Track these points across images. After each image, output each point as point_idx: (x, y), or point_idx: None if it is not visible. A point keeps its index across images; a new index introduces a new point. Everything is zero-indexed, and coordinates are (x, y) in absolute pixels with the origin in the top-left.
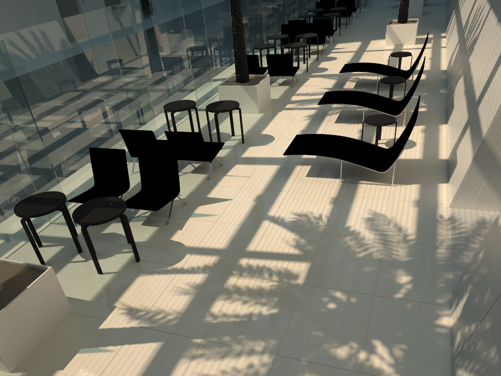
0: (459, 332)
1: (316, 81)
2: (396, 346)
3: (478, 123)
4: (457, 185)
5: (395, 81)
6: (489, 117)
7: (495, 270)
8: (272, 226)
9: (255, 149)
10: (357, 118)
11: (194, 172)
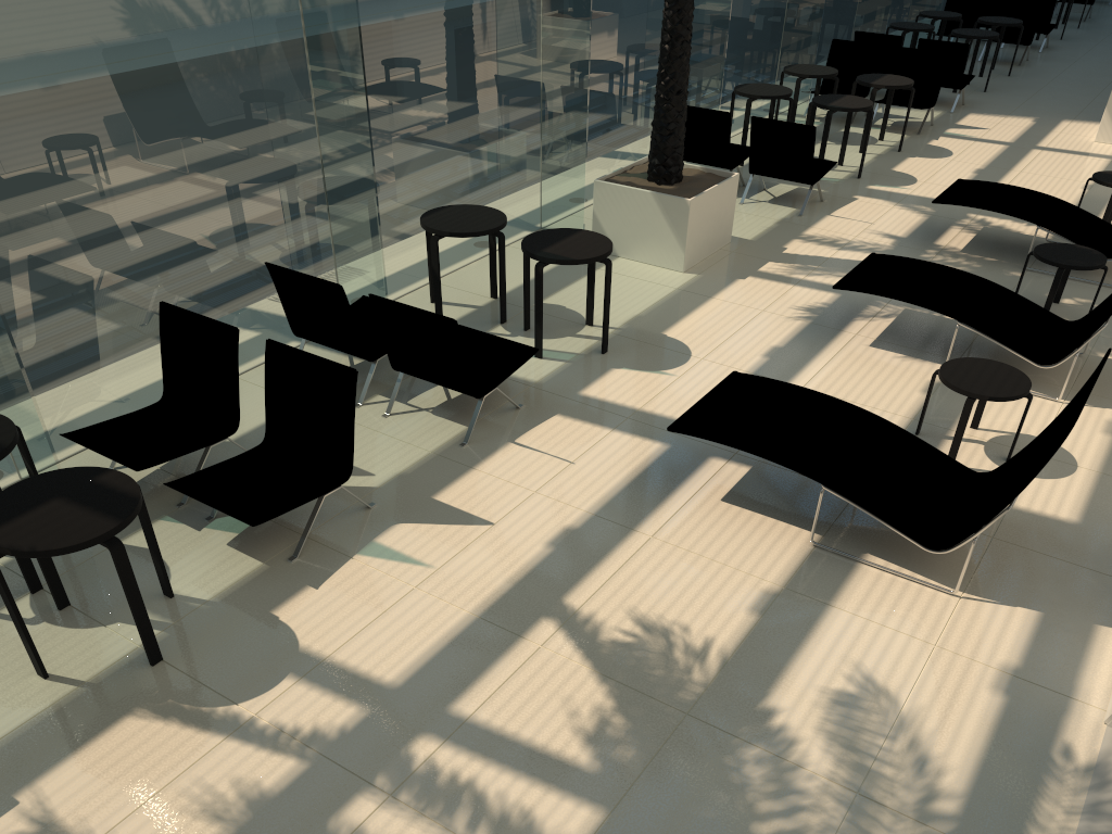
0: None
1: (871, 209)
2: None
3: None
4: None
5: (1076, 260)
6: None
7: None
8: (556, 646)
9: (626, 377)
10: (938, 344)
11: (439, 412)
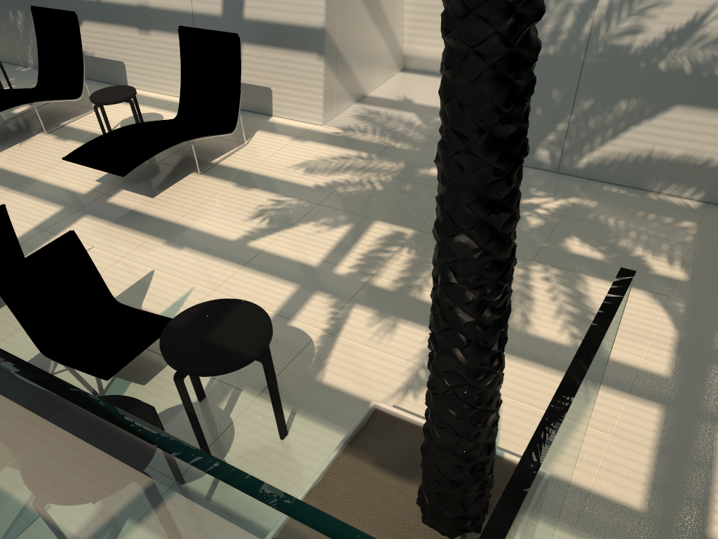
0: (538, 150)
1: None
2: (533, 193)
3: (275, 27)
4: (315, 98)
5: None
6: (308, 6)
7: (545, 72)
8: (271, 239)
9: None
10: (12, 133)
11: None
